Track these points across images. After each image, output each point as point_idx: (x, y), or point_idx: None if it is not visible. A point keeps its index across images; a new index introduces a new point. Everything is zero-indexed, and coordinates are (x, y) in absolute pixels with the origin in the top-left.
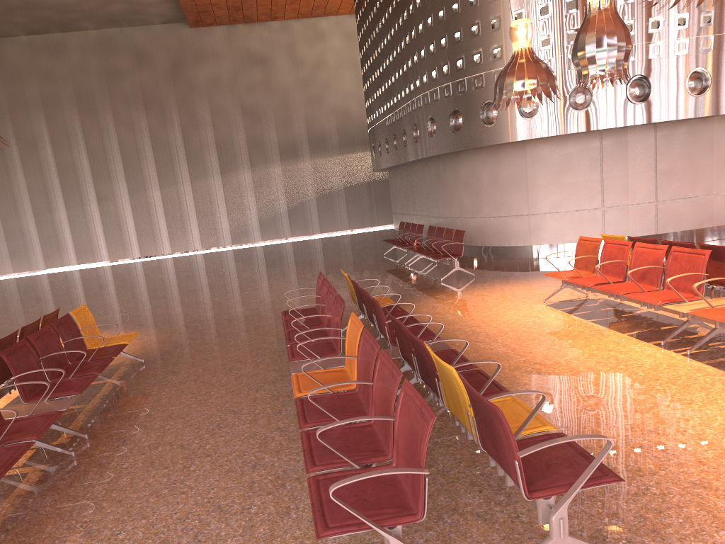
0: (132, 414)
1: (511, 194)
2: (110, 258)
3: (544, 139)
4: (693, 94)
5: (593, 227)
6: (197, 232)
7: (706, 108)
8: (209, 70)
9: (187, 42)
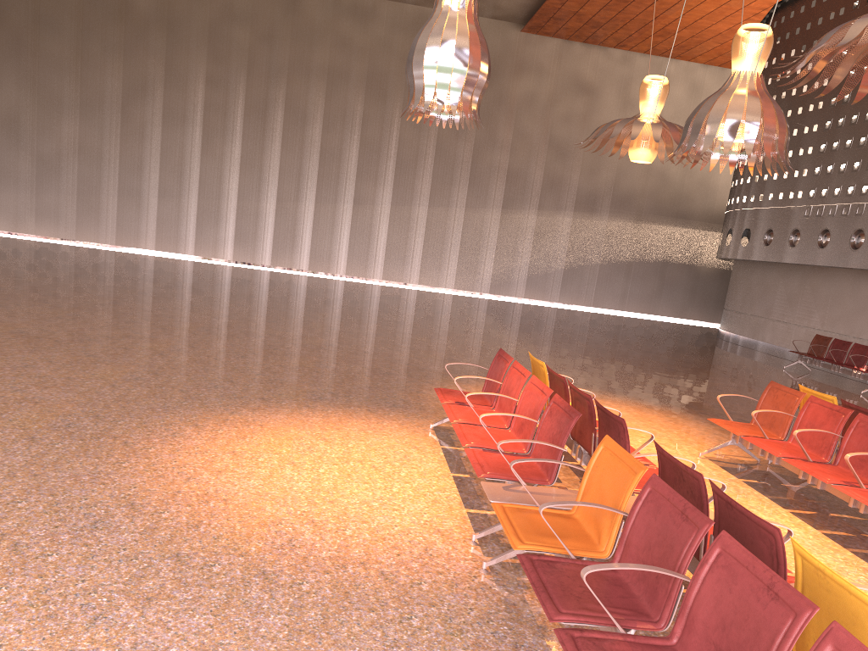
0: None
1: None
2: (346, 272)
3: None
4: None
5: None
6: (454, 269)
7: None
8: (526, 85)
9: (512, 46)
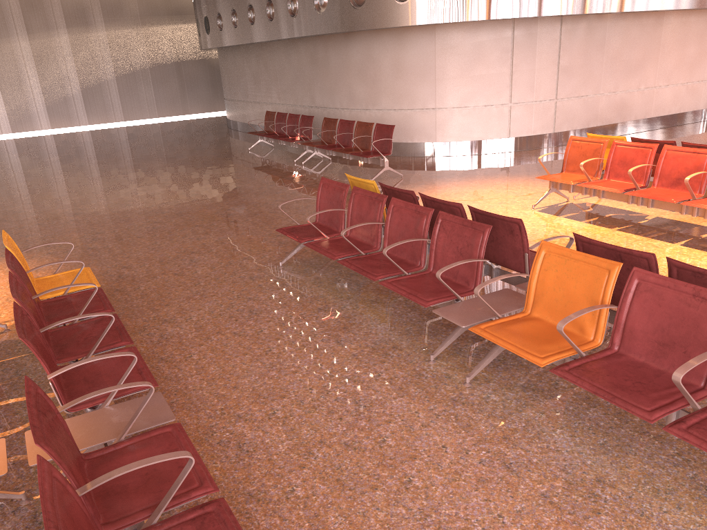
0: (190, 397)
1: (417, 85)
2: None
3: (457, 24)
4: None
5: (500, 124)
6: None
7: (611, 4)
8: None
9: None
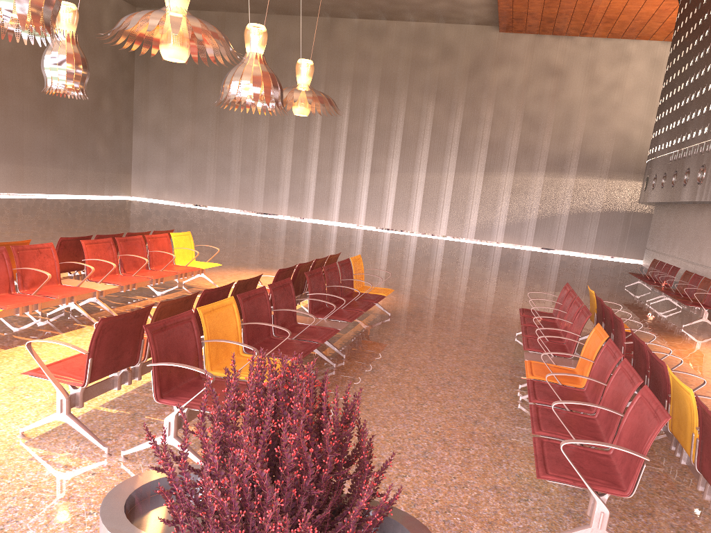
0: (379, 352)
1: None
2: (365, 223)
3: None
4: None
5: None
6: (446, 220)
7: None
8: (504, 73)
9: (492, 44)
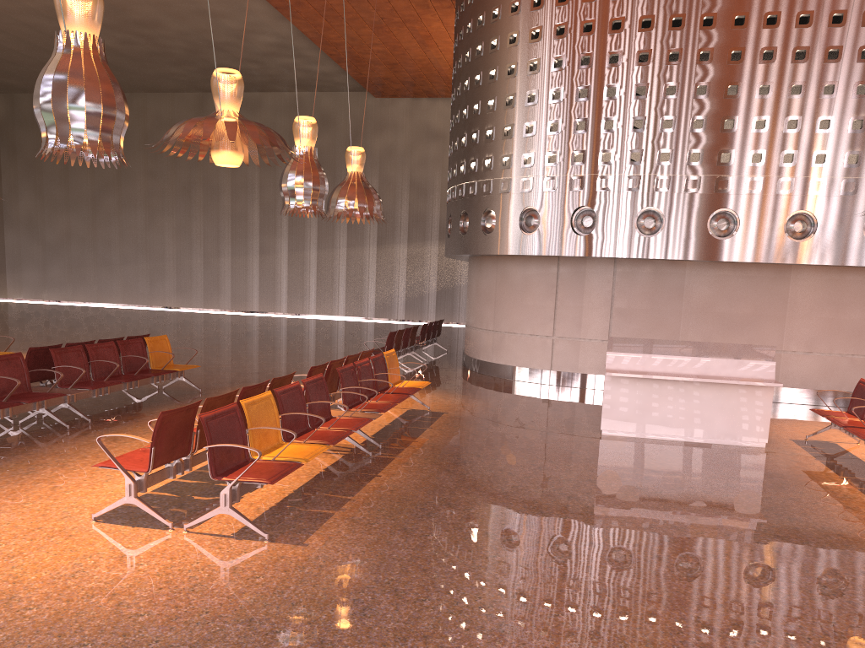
0: None
1: (484, 307)
2: (259, 309)
3: (511, 257)
4: (642, 233)
5: (543, 355)
6: (344, 299)
7: (656, 250)
8: (385, 140)
9: (369, 111)
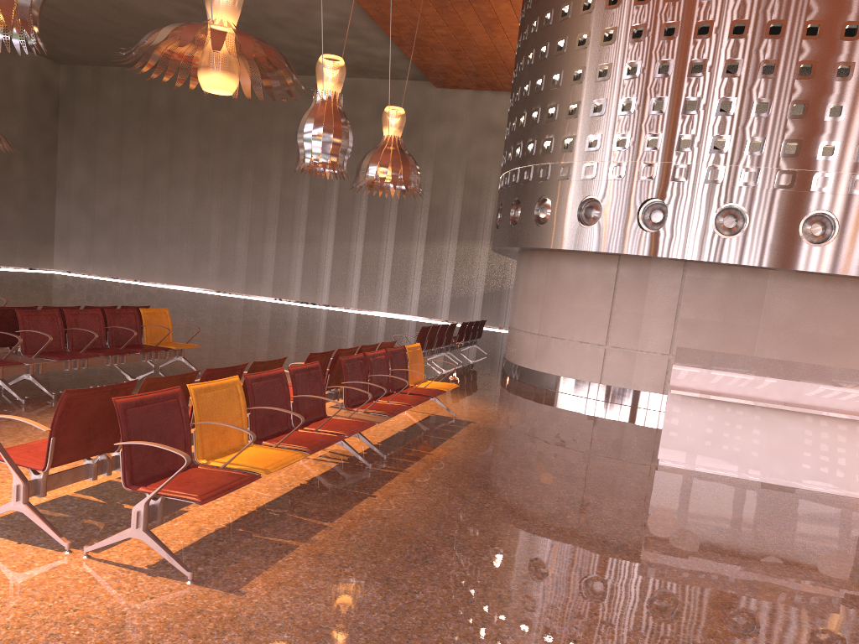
0: None
1: (530, 307)
2: (300, 299)
3: (565, 253)
4: (720, 234)
5: (592, 366)
6: (387, 294)
7: (735, 254)
8: (443, 133)
9: (429, 101)
